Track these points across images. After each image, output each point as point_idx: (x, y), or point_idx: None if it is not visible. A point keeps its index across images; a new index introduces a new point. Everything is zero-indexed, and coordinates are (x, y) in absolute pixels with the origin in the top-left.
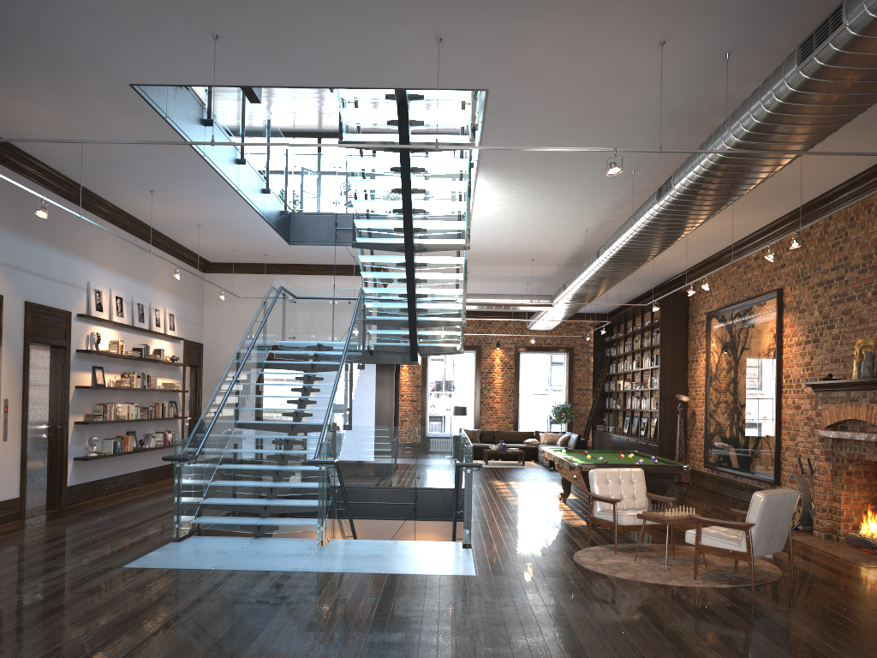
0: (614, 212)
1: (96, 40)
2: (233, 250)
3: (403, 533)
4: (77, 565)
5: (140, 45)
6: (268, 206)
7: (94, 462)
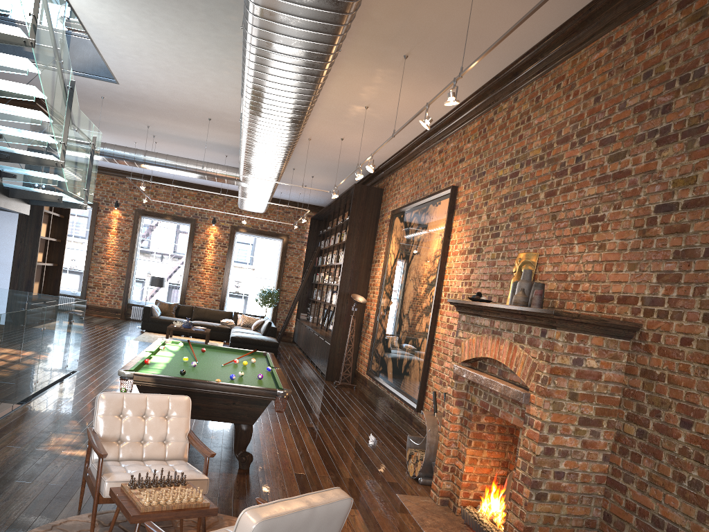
0: None
1: None
2: None
3: None
4: None
5: None
6: None
7: None
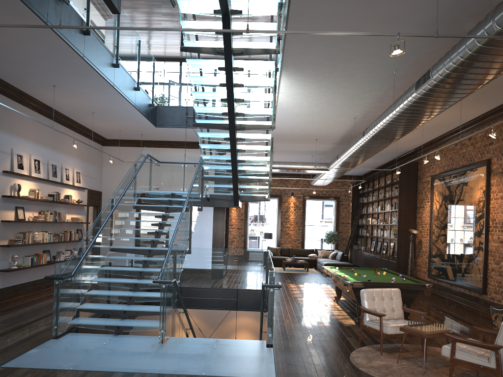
0: (375, 105)
1: None
2: (119, 130)
3: (229, 316)
4: None
5: None
6: (139, 100)
7: (16, 272)
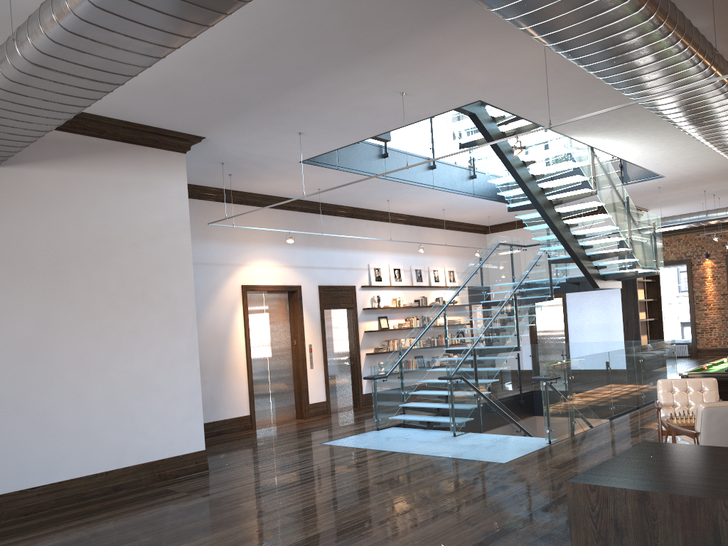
0: None
1: (259, 152)
2: (488, 217)
3: None
4: (303, 441)
5: (278, 147)
6: (480, 186)
7: None
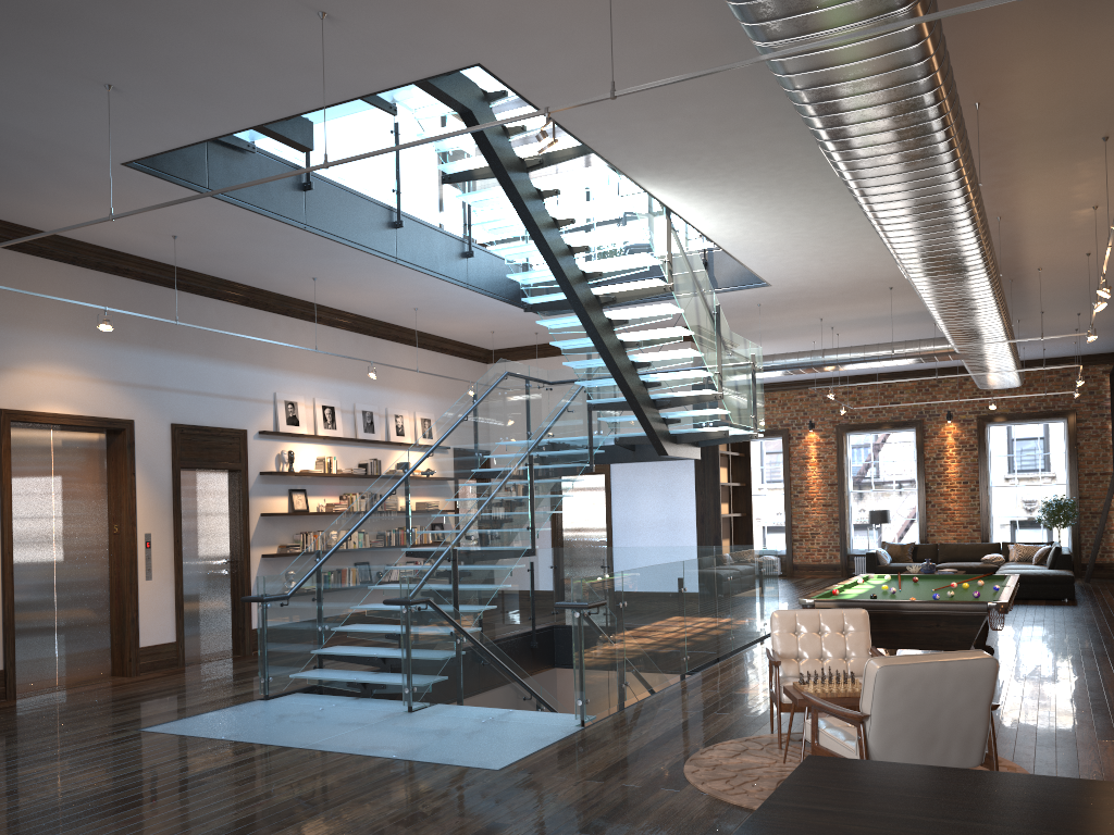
0: None
1: (26, 124)
2: (492, 332)
3: None
4: (104, 725)
5: (66, 118)
6: (480, 273)
7: None
